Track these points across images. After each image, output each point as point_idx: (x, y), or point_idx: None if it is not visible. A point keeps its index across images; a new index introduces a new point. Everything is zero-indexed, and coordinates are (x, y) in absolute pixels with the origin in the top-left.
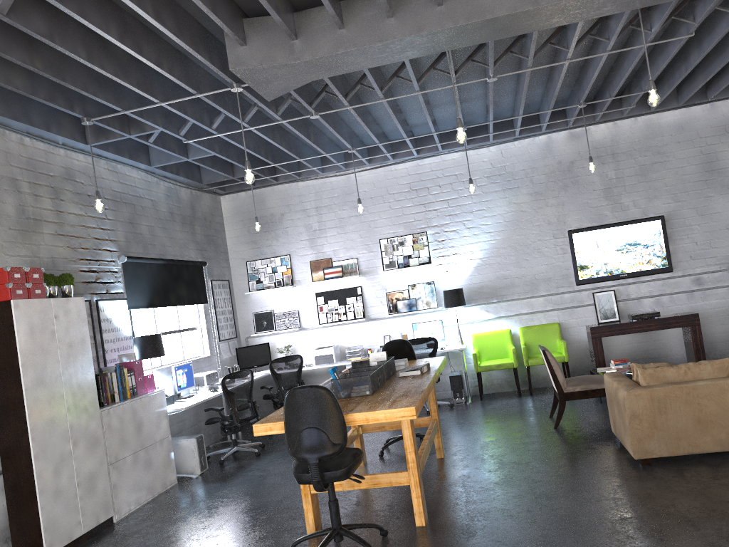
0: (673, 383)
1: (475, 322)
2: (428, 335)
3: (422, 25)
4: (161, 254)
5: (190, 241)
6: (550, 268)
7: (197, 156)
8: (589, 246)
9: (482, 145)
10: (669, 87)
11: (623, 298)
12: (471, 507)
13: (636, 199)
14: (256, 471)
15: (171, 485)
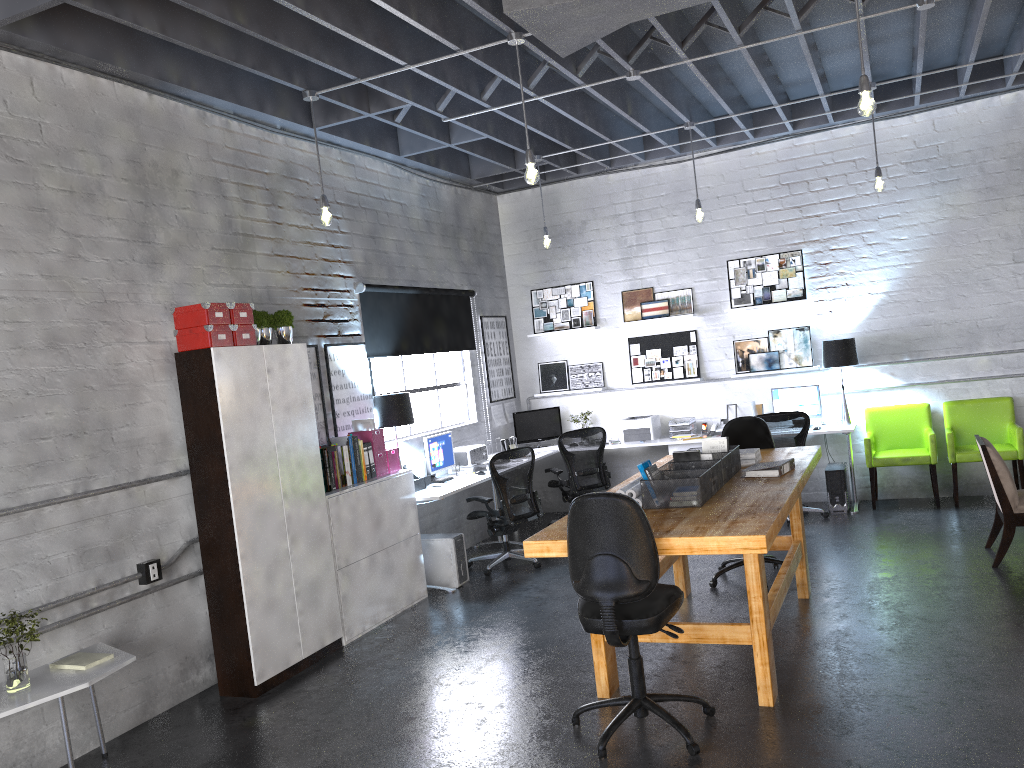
0: None
1: (871, 390)
2: (795, 408)
3: None
4: (413, 281)
5: (453, 261)
6: (1004, 310)
7: (463, 140)
8: None
9: (900, 112)
10: None
11: None
12: (847, 685)
13: None
14: (533, 590)
15: (420, 599)
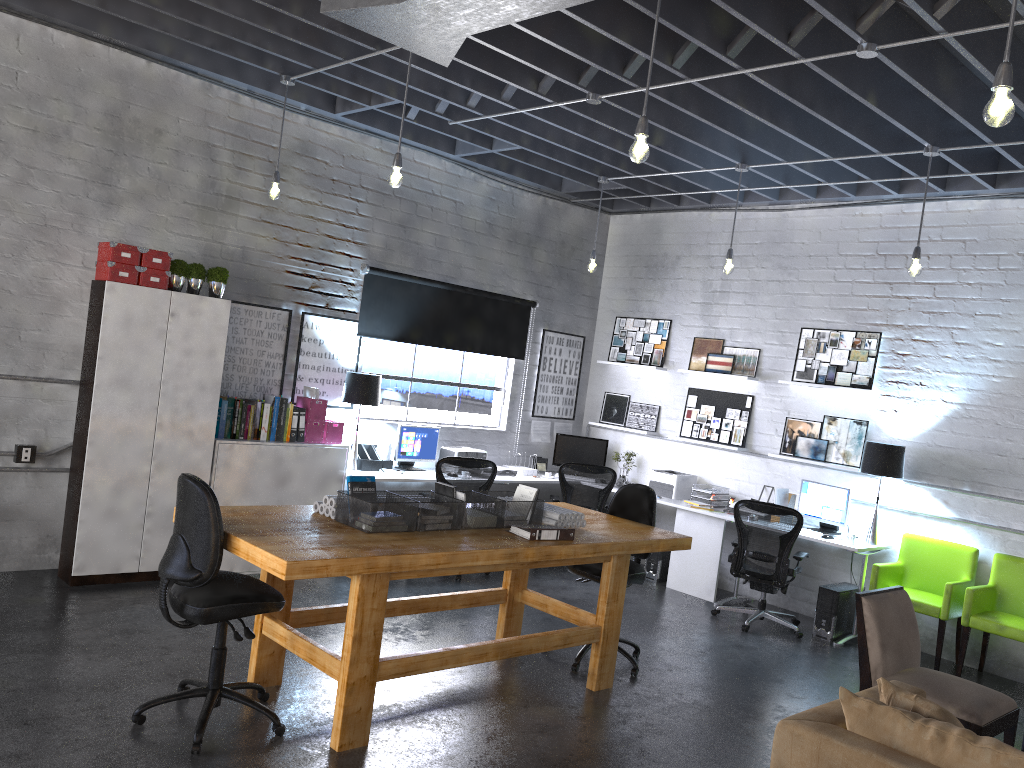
0: (885, 750)
1: (918, 514)
2: (820, 508)
3: None
4: (450, 277)
5: (518, 268)
6: None
7: (501, 147)
8: None
9: None
10: None
11: None
12: (433, 767)
13: None
14: (411, 594)
15: None
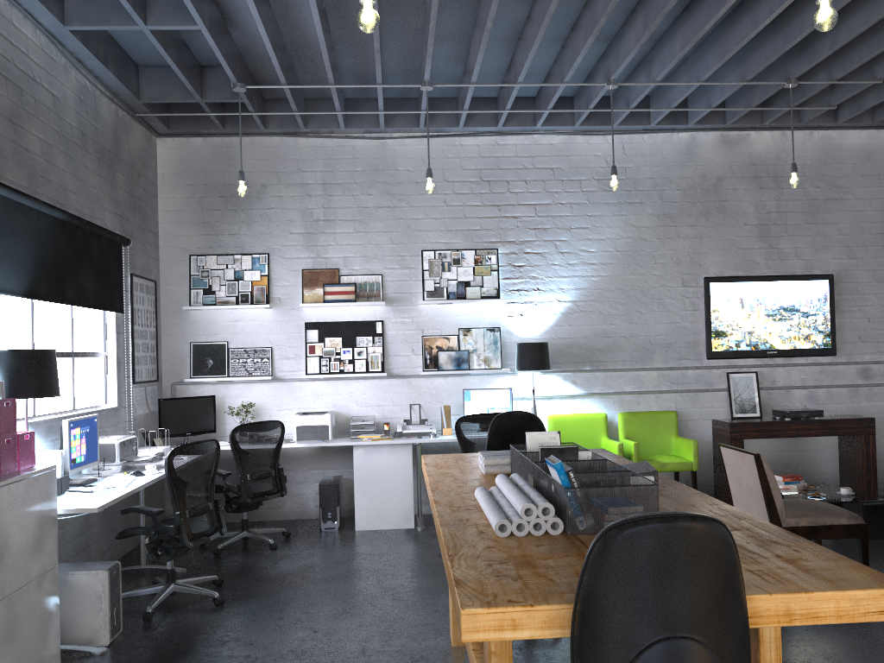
0: None
1: (554, 397)
2: (486, 411)
3: None
4: (59, 203)
5: (107, 195)
6: (673, 329)
7: (165, 24)
8: (731, 304)
9: (597, 131)
10: None
11: (767, 386)
12: None
13: (800, 247)
14: (235, 644)
15: None
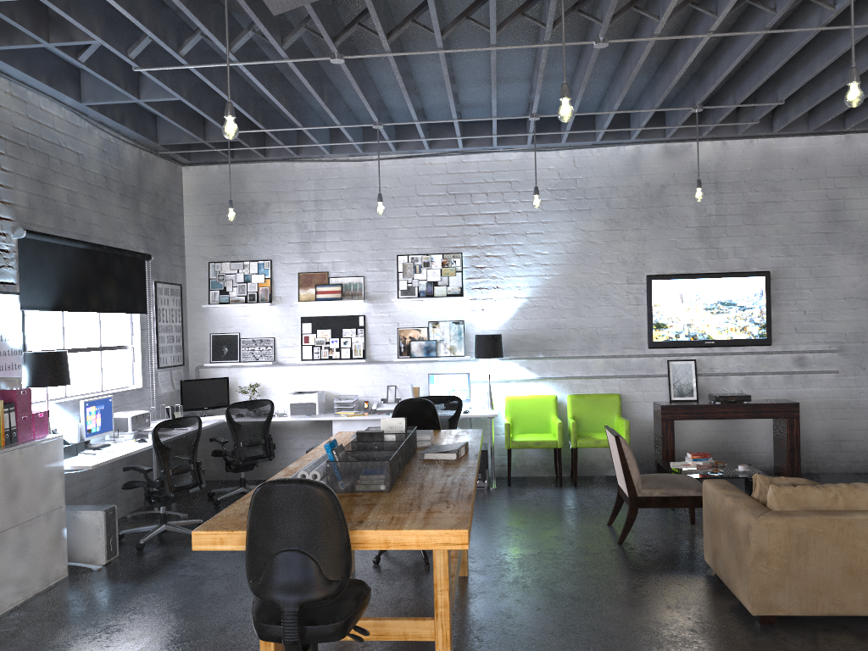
0: (819, 512)
1: (511, 381)
2: (448, 392)
3: None
4: (84, 235)
5: (130, 222)
6: (618, 321)
7: (153, 97)
8: (672, 299)
9: (550, 147)
10: (810, 103)
11: (706, 372)
12: None
13: (738, 246)
14: (190, 568)
15: (58, 580)
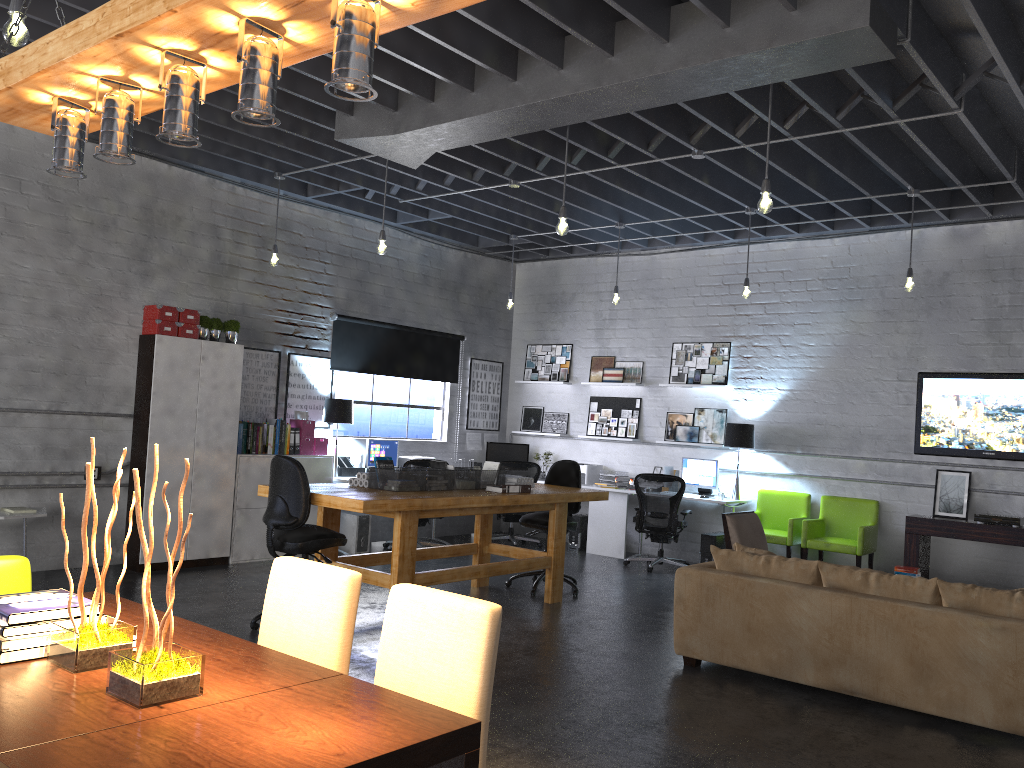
0: (738, 573)
1: (767, 474)
2: (697, 477)
3: (496, 102)
4: (397, 319)
5: (448, 310)
6: (883, 421)
7: (435, 216)
8: (945, 400)
9: (823, 235)
10: None
11: (983, 488)
12: None
13: None
14: None
15: None
